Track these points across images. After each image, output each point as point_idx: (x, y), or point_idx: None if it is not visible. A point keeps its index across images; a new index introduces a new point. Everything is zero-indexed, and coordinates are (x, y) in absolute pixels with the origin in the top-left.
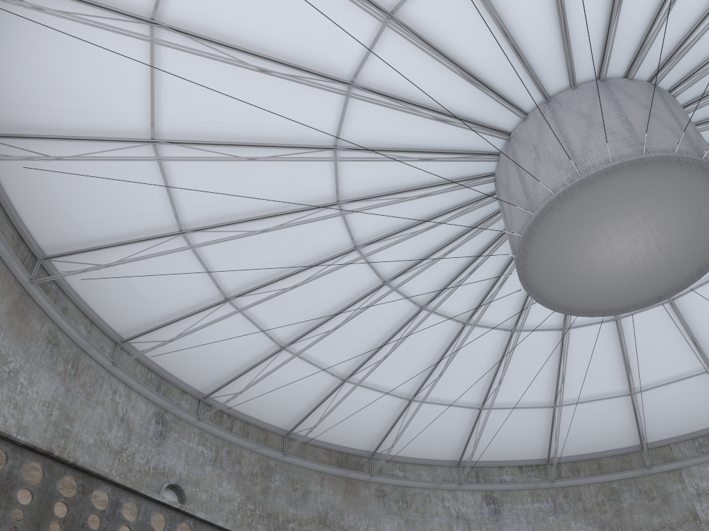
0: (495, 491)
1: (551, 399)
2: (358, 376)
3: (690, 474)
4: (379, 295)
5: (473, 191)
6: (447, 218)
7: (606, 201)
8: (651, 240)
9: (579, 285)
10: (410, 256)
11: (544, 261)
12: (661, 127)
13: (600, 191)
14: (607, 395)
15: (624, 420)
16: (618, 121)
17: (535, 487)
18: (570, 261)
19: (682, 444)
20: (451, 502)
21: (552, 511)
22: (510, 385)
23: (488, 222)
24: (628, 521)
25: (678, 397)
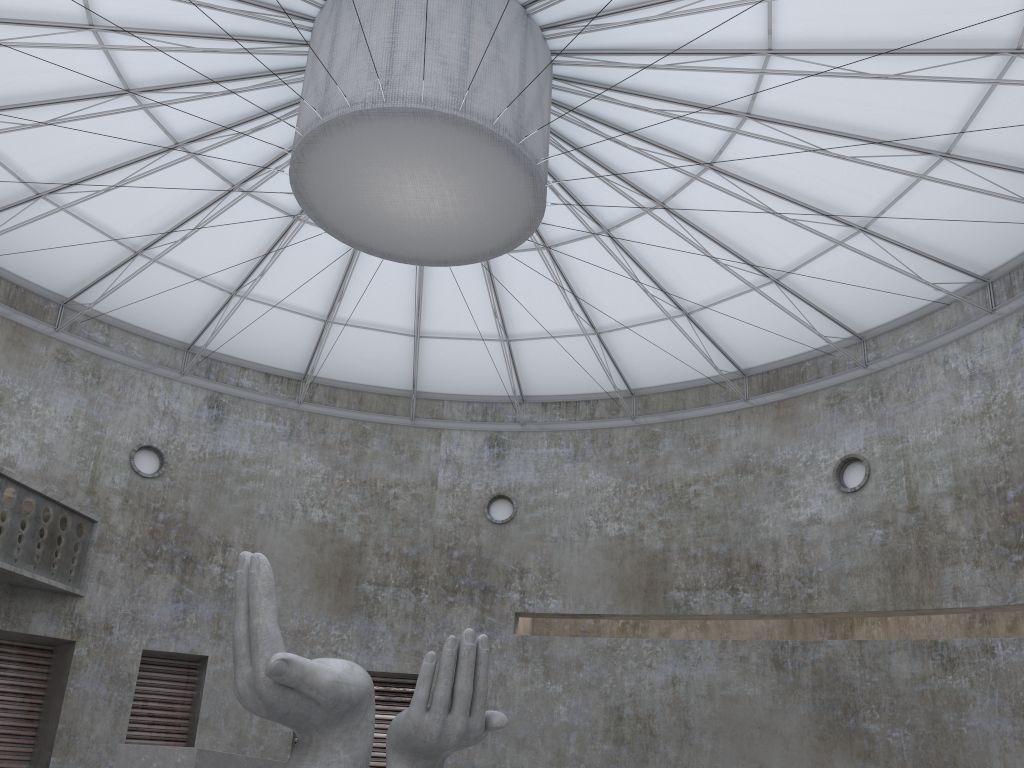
0: (225, 395)
1: (326, 311)
2: (63, 196)
3: (449, 438)
4: (118, 104)
5: (282, 29)
6: (236, 50)
7: (408, 143)
8: (449, 202)
9: (360, 216)
10: (176, 72)
11: (325, 175)
12: (498, 83)
13: (403, 130)
14: (392, 328)
15: (403, 361)
16: (458, 50)
17: (277, 404)
18: (355, 187)
19: (456, 404)
20: (162, 394)
21: (286, 437)
22: (279, 279)
23: (294, 76)
24: (365, 469)
25: (467, 355)
